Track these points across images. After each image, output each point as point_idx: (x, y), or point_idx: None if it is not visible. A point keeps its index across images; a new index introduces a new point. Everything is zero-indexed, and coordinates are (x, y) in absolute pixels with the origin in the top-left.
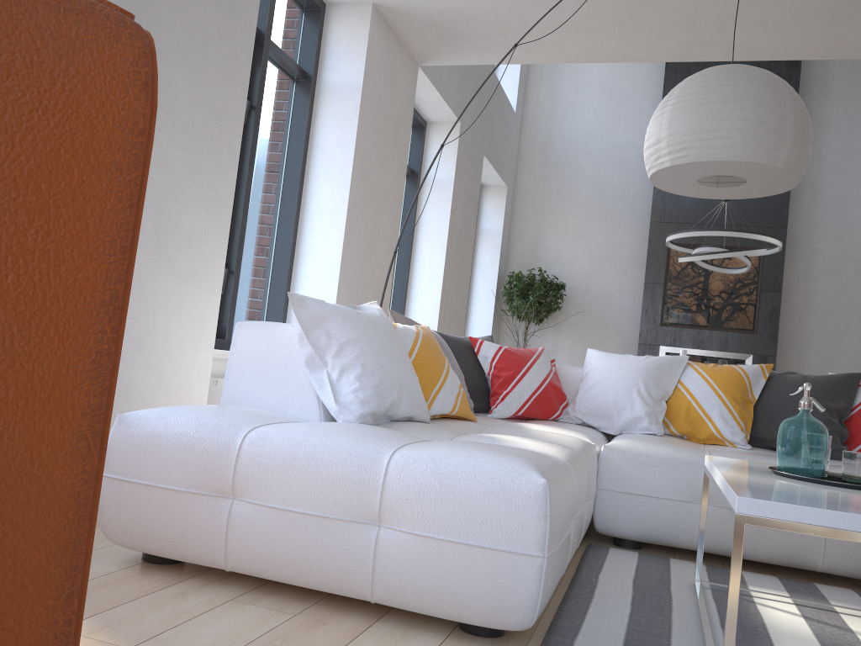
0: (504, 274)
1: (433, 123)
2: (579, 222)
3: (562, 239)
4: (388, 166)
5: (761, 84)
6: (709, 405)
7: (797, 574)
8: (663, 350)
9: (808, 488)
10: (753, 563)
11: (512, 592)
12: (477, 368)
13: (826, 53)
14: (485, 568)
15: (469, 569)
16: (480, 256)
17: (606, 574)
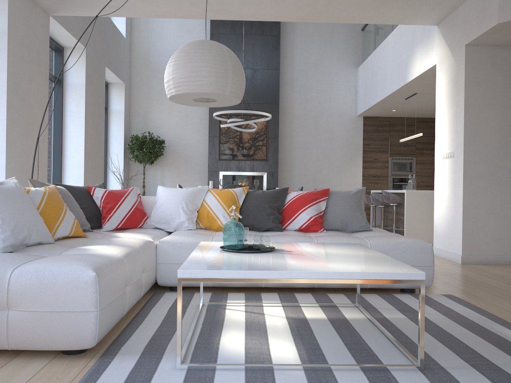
0: (129, 136)
1: (68, 48)
2: (170, 103)
3: (161, 113)
4: (34, 80)
5: (215, 52)
6: (217, 211)
7: (257, 289)
8: (221, 173)
9: (226, 257)
10: (238, 287)
11: (83, 330)
12: (93, 203)
13: (277, 18)
14: (68, 321)
15: (59, 323)
16: (112, 126)
17: (156, 308)
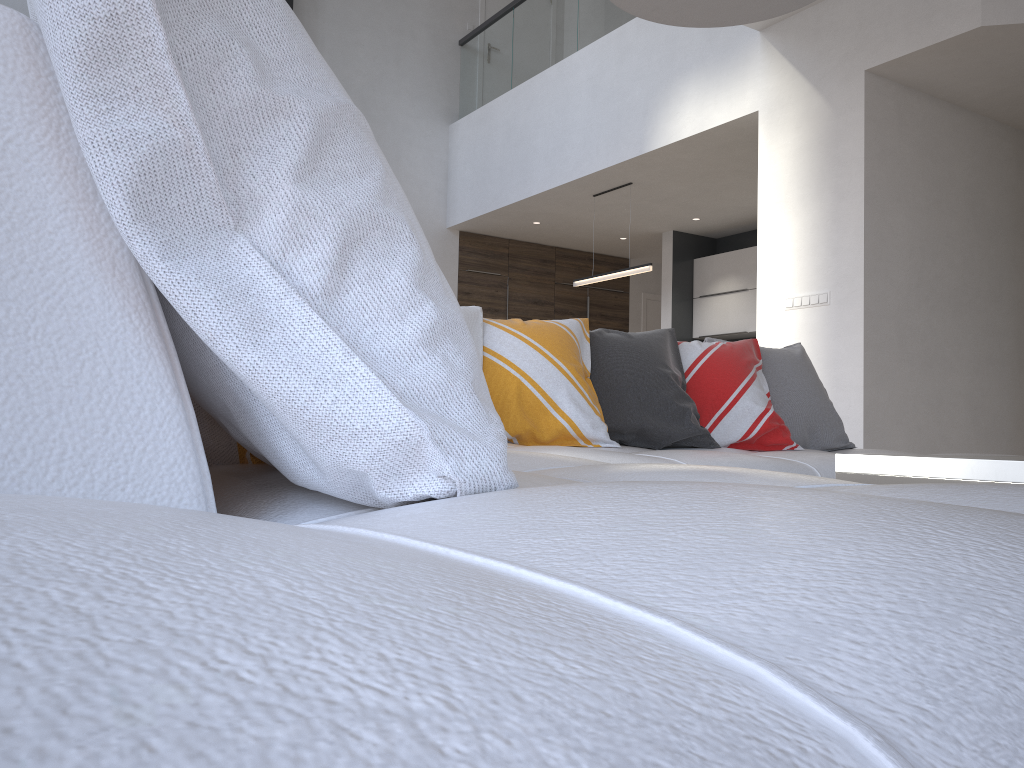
0: None
1: None
2: None
3: None
4: None
5: None
6: (551, 385)
7: None
8: None
9: None
10: None
11: None
12: None
13: None
14: None
15: None
16: None
17: None
